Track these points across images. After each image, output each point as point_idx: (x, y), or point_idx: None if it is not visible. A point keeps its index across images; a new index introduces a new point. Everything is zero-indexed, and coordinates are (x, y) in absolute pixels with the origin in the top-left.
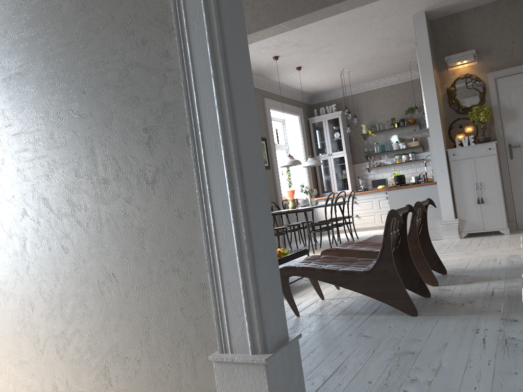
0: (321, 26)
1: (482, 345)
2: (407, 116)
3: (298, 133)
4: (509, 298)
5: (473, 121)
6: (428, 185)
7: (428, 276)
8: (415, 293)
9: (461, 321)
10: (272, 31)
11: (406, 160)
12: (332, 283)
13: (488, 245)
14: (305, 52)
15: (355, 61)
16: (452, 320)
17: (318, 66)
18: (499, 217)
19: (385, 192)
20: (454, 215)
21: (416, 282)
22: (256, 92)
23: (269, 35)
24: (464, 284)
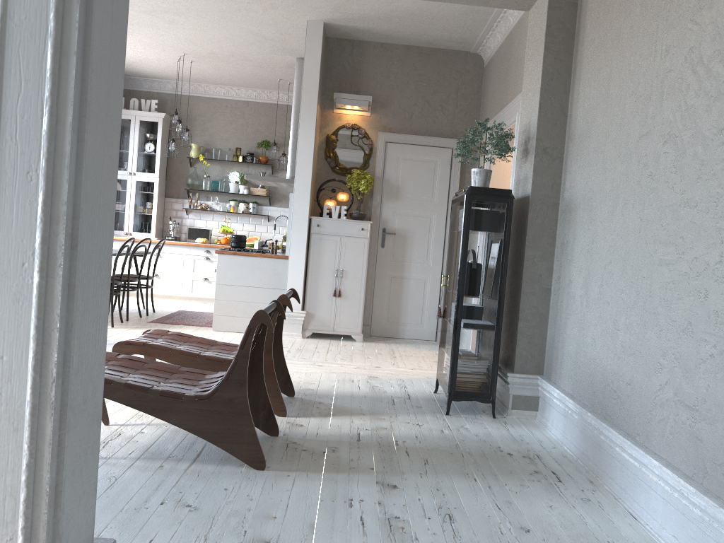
0: None
1: (362, 529)
2: (259, 150)
3: None
4: (381, 448)
5: (350, 188)
6: (276, 258)
7: (275, 402)
8: (258, 428)
9: (327, 483)
10: None
11: (245, 211)
12: (139, 408)
13: (339, 354)
14: (134, 7)
15: (207, 50)
16: (314, 481)
17: (148, 37)
18: (354, 318)
19: (207, 249)
20: (301, 305)
21: (263, 412)
22: None
23: None
24: (320, 416)
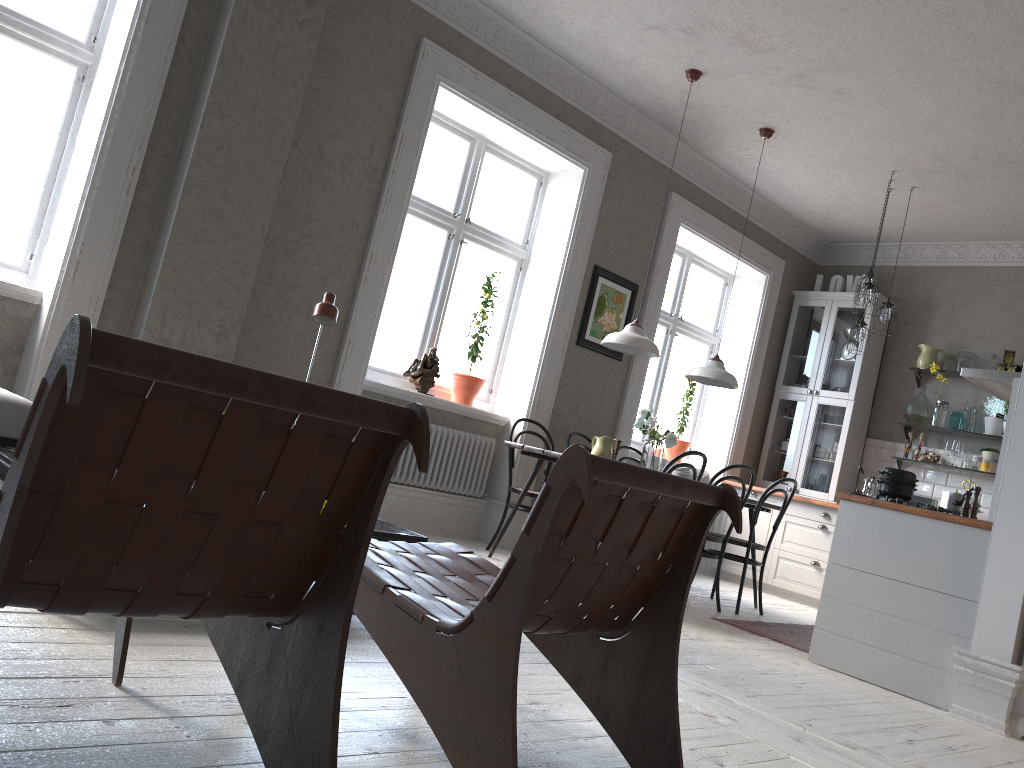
0: None
1: None
2: None
3: (751, 315)
4: None
5: None
6: (965, 524)
7: None
8: None
9: None
10: None
11: None
12: None
13: None
14: (771, 76)
15: (927, 153)
16: None
17: (822, 142)
18: None
19: None
20: (1013, 650)
21: None
22: (652, 171)
23: None
24: None
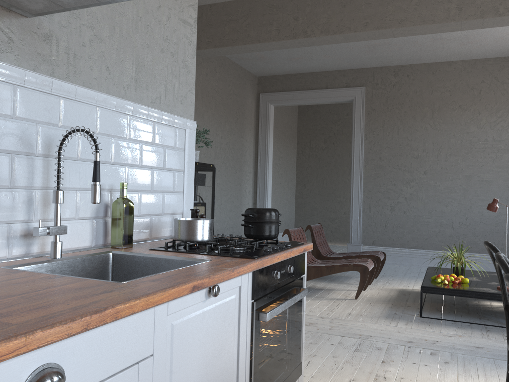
0: None
1: None
2: None
3: None
4: None
5: None
6: None
7: None
8: None
9: None
10: (422, 30)
11: None
12: None
13: None
14: None
15: None
16: None
17: None
18: None
19: None
20: None
21: None
22: None
23: (431, 27)
24: None
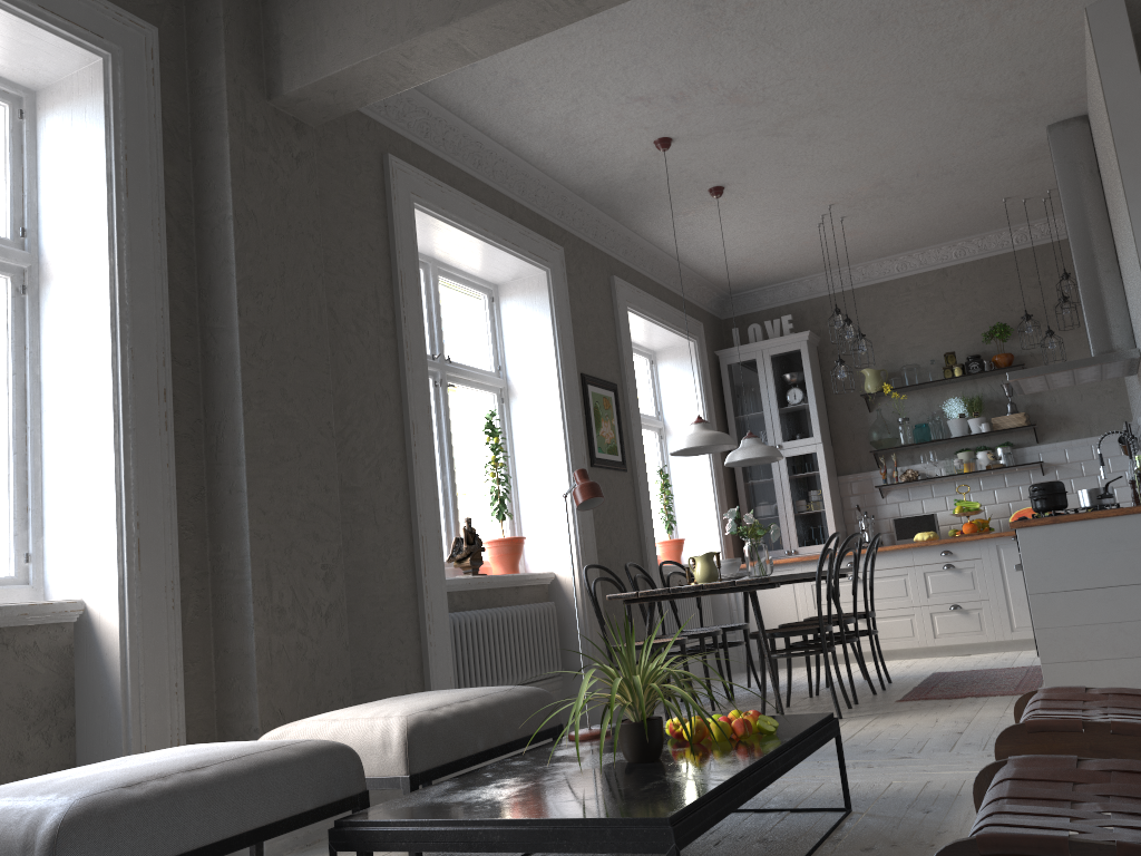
0: (819, 27)
1: None
2: (988, 347)
3: (691, 387)
4: None
5: None
6: None
7: None
8: None
9: None
10: None
11: (992, 465)
12: None
13: None
14: (747, 130)
15: (871, 180)
16: None
17: (770, 190)
18: None
19: (944, 549)
20: None
21: None
22: (592, 257)
23: None
24: None
